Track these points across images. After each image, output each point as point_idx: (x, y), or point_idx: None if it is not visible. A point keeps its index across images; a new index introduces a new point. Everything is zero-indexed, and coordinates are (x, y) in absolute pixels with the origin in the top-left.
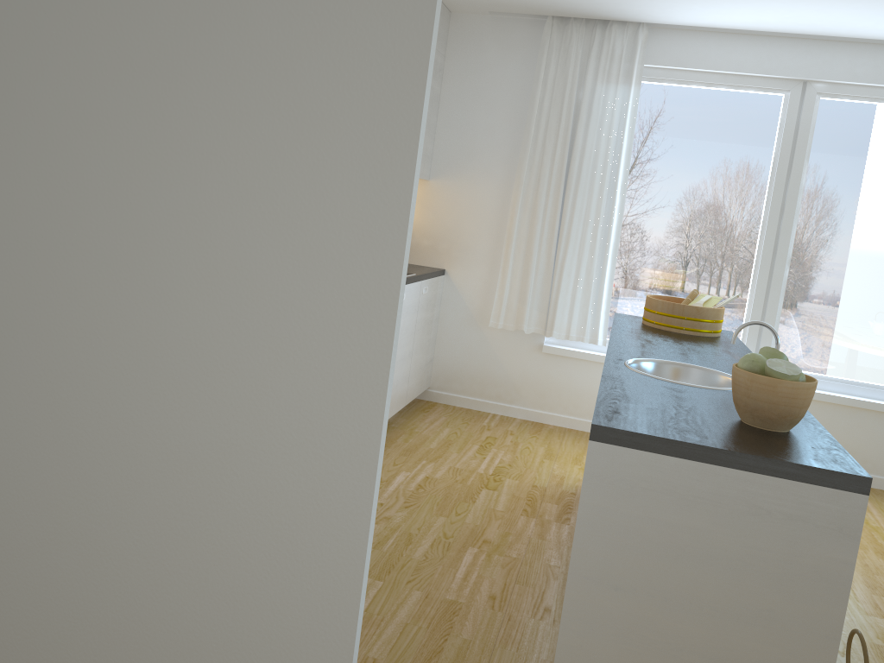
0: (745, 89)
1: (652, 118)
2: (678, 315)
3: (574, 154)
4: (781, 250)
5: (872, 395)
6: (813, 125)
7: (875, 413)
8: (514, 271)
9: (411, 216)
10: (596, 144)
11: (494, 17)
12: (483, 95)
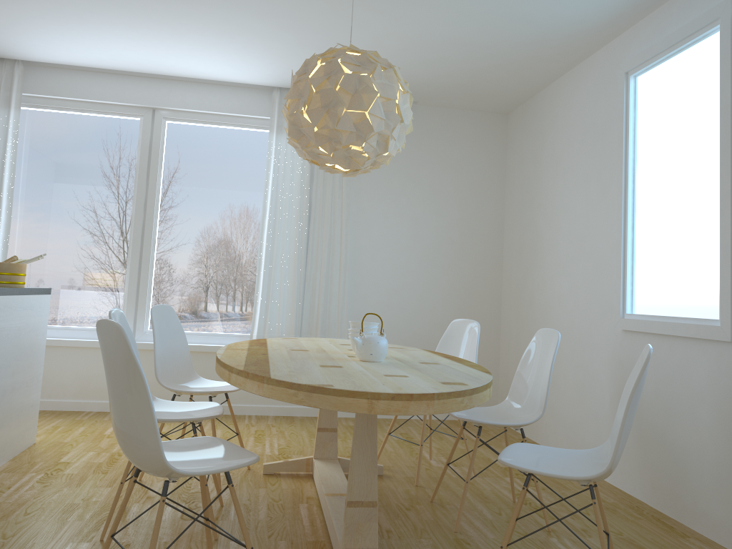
0: (110, 114)
1: (37, 137)
2: None
3: None
4: (147, 236)
5: (224, 342)
6: (163, 141)
7: None
8: None
9: None
10: None
11: None
12: None
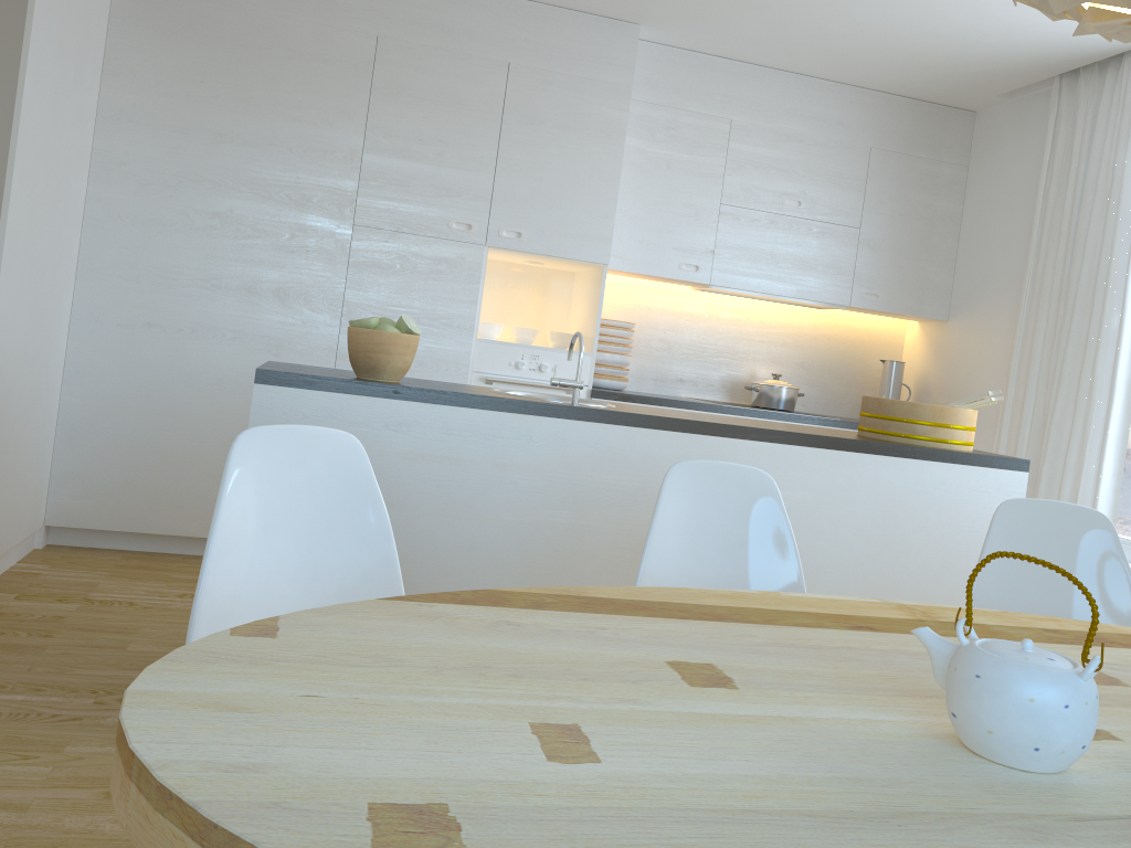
0: None
1: None
2: (864, 411)
3: (1074, 253)
4: None
5: None
6: None
7: None
8: (1010, 430)
9: (7, 189)
10: (1103, 234)
11: (1013, 101)
12: (1000, 201)
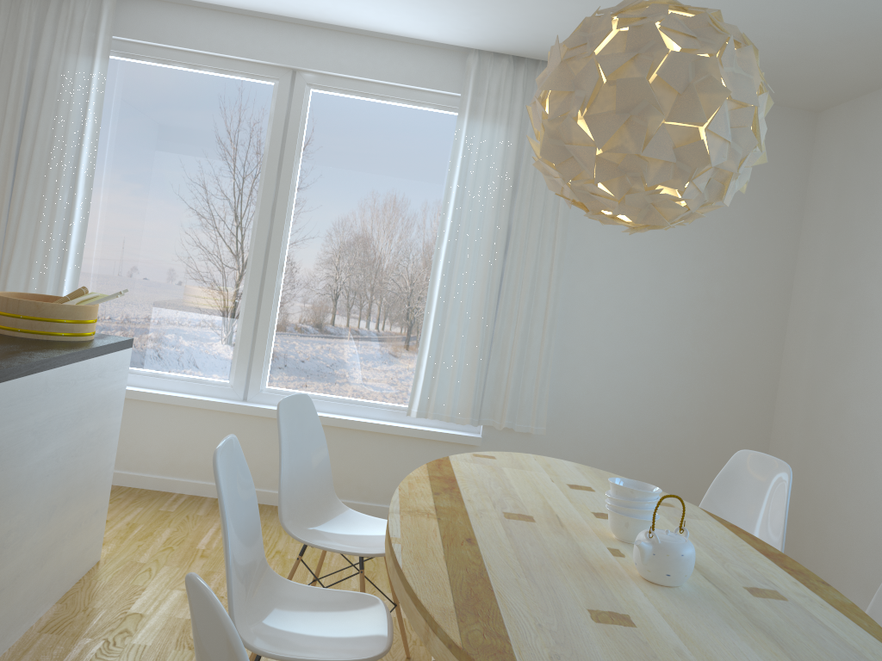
0: (233, 74)
1: (131, 101)
2: (14, 313)
3: (25, 134)
4: (273, 255)
5: (369, 415)
6: (305, 119)
7: (370, 434)
8: None
9: None
10: (53, 125)
11: None
12: None
